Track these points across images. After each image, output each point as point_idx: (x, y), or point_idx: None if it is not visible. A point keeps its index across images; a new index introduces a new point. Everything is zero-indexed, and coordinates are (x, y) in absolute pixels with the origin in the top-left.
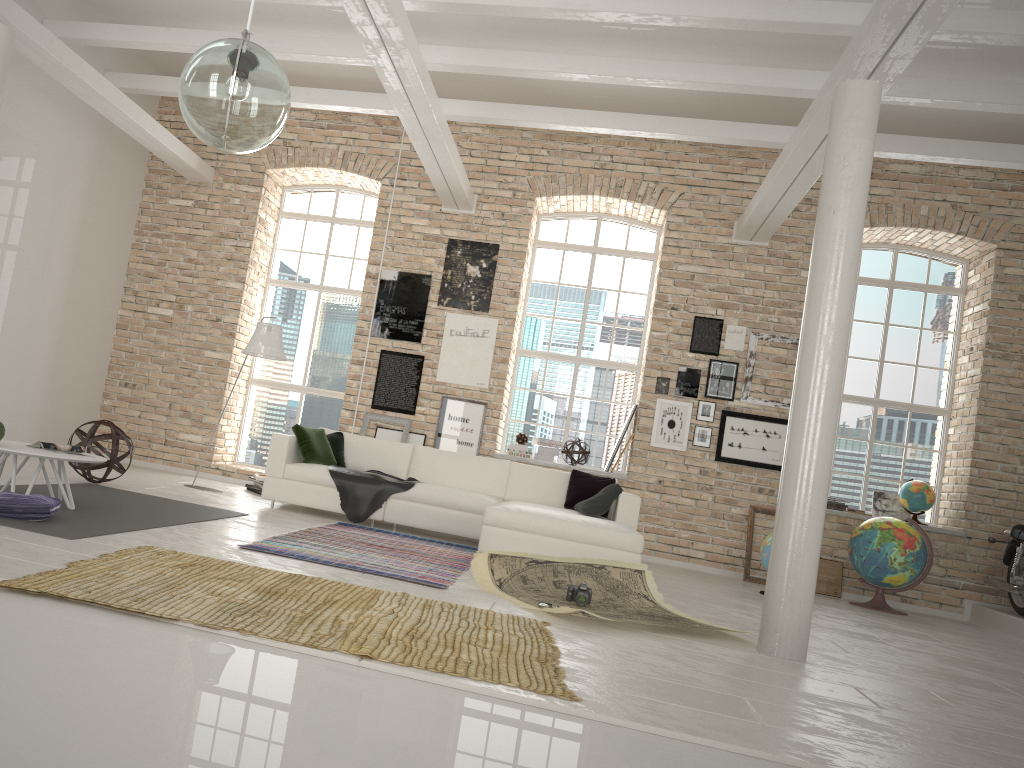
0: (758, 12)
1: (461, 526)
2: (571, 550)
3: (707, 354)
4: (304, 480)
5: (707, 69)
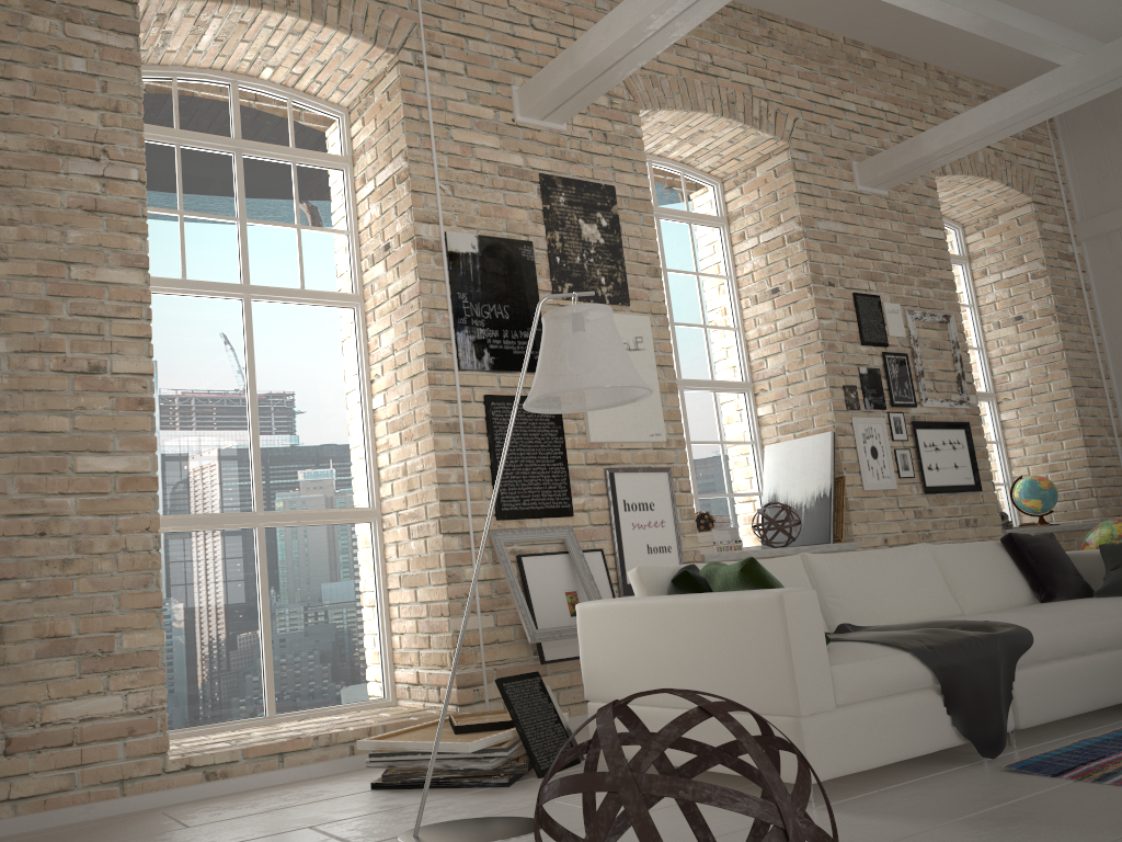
0: None
1: (1113, 684)
2: None
3: (879, 345)
4: (877, 694)
5: None
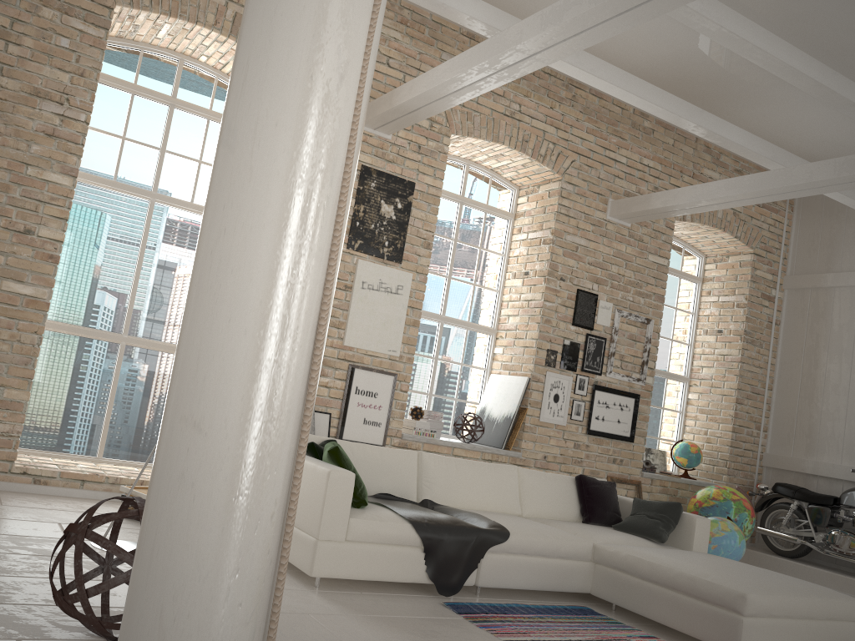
0: None
1: (562, 579)
2: (815, 632)
3: (585, 328)
4: (377, 541)
5: (805, 59)
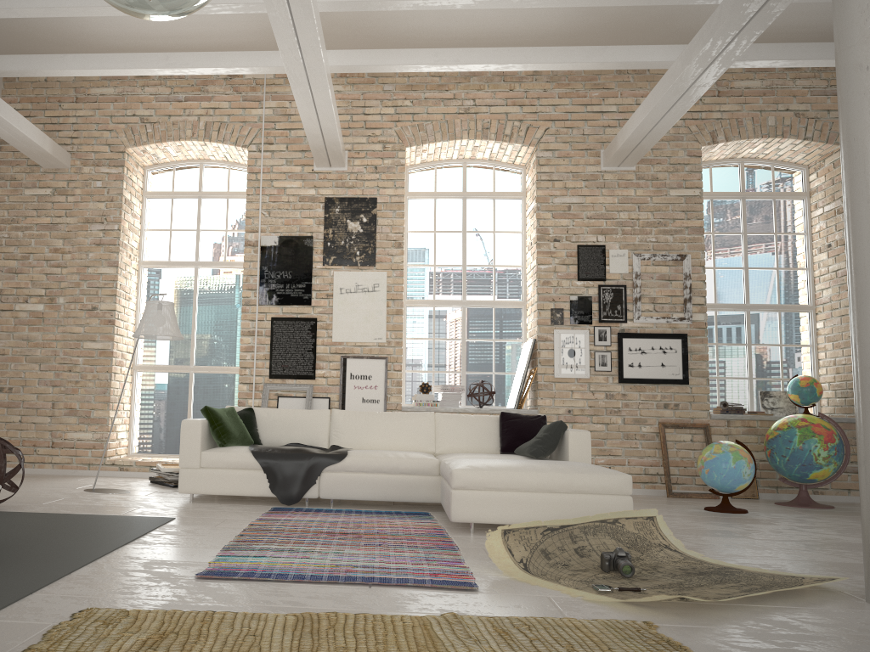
0: None
1: (406, 491)
2: (555, 503)
3: (595, 280)
4: (225, 466)
5: None
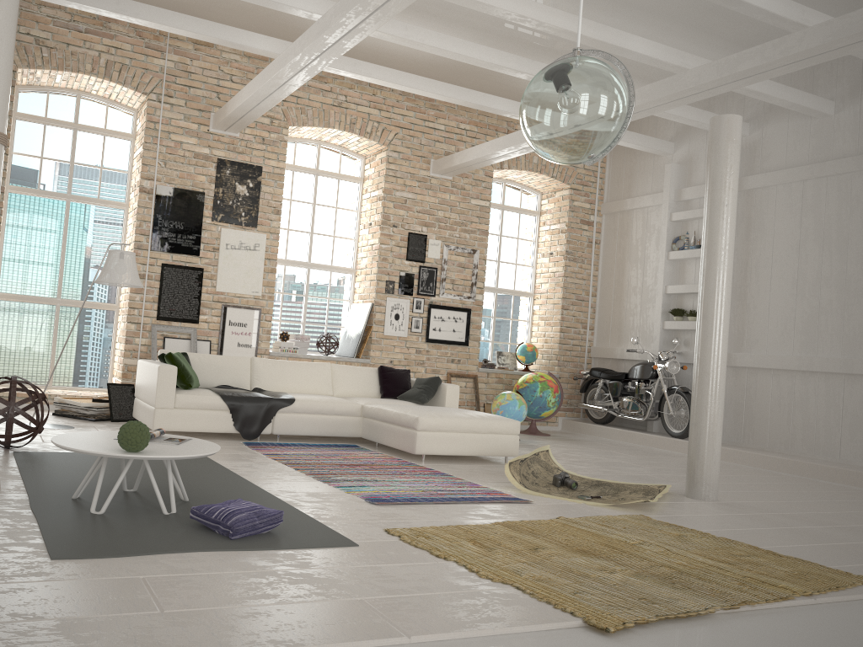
0: (589, 31)
1: (338, 428)
2: (478, 440)
3: (418, 262)
4: (196, 407)
5: (502, 55)
